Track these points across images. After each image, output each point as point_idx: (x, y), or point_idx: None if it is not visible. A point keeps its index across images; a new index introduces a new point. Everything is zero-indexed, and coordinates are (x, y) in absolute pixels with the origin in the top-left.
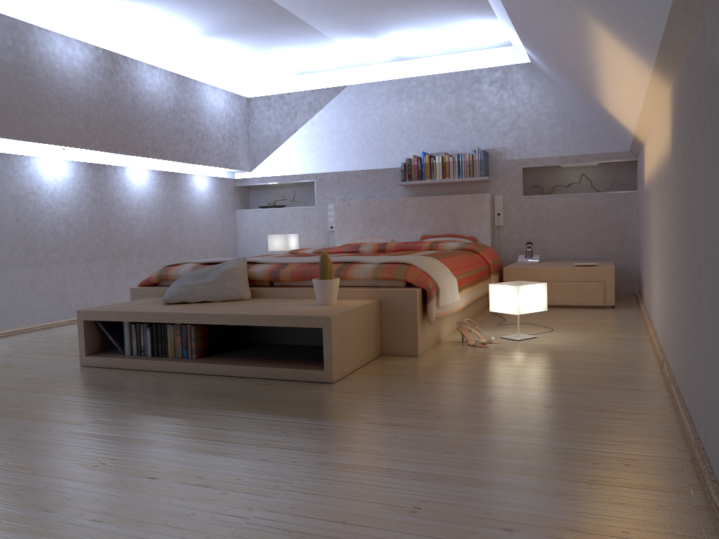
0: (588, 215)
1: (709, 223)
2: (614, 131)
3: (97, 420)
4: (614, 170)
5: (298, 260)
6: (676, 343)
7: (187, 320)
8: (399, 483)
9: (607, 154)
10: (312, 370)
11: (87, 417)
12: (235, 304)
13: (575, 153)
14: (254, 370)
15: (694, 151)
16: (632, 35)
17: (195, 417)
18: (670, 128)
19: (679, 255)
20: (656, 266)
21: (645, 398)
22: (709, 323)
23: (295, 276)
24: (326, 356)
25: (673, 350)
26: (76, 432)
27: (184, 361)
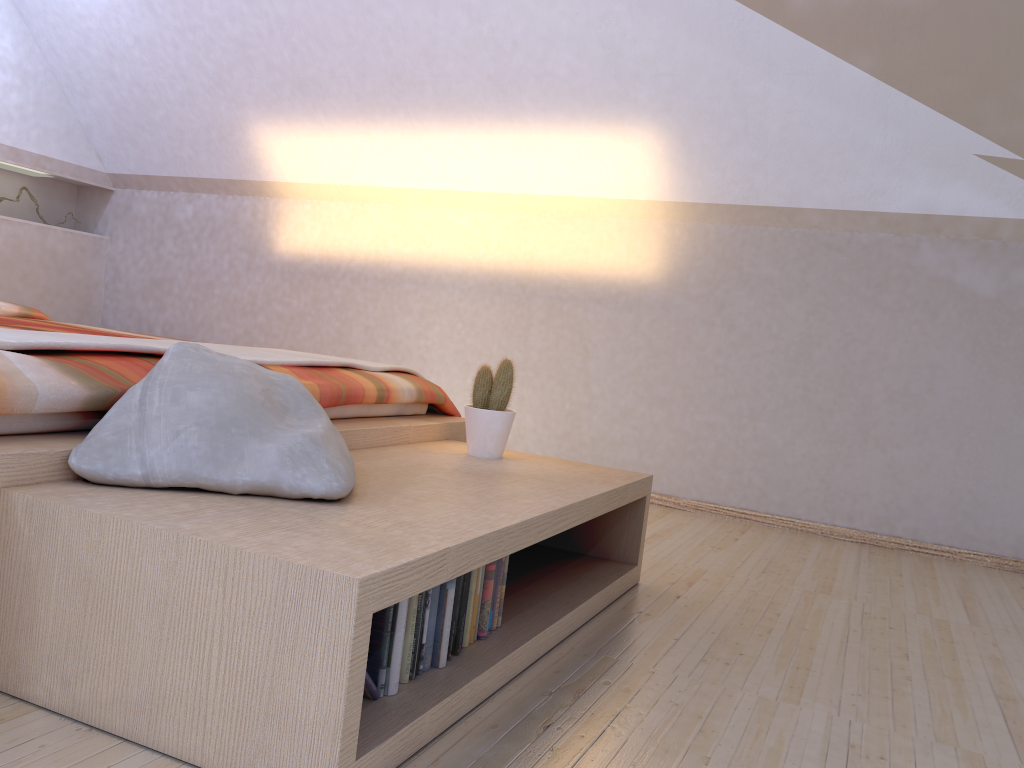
0: (43, 262)
1: (918, 380)
2: (147, 146)
3: (938, 741)
4: (48, 190)
5: (248, 356)
6: (689, 463)
7: (556, 527)
8: (995, 609)
9: (80, 169)
10: (632, 570)
11: (934, 752)
12: (418, 476)
13: (36, 150)
14: (597, 599)
15: (839, 316)
16: (720, 177)
17: (864, 667)
18: (653, 258)
19: (722, 385)
20: (462, 378)
21: (696, 516)
22: (910, 446)
23: (326, 399)
24: (642, 541)
25: (661, 470)
26: (1023, 756)
27: (529, 635)
